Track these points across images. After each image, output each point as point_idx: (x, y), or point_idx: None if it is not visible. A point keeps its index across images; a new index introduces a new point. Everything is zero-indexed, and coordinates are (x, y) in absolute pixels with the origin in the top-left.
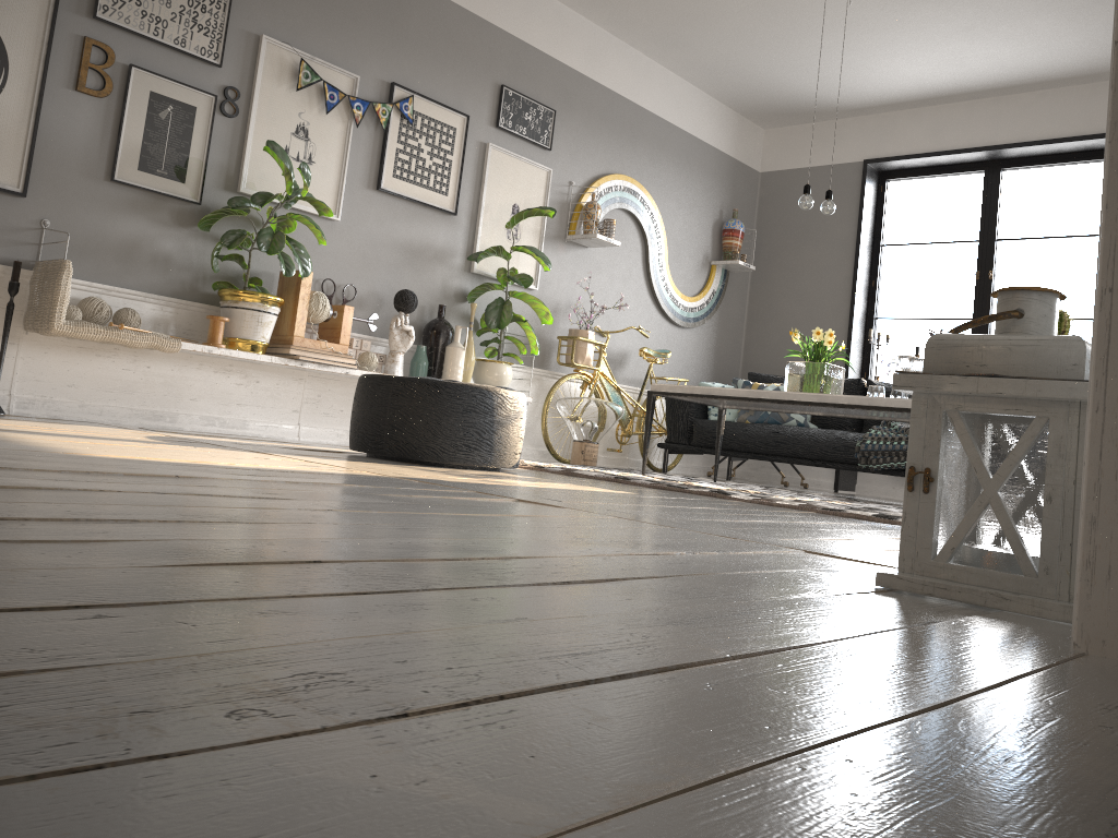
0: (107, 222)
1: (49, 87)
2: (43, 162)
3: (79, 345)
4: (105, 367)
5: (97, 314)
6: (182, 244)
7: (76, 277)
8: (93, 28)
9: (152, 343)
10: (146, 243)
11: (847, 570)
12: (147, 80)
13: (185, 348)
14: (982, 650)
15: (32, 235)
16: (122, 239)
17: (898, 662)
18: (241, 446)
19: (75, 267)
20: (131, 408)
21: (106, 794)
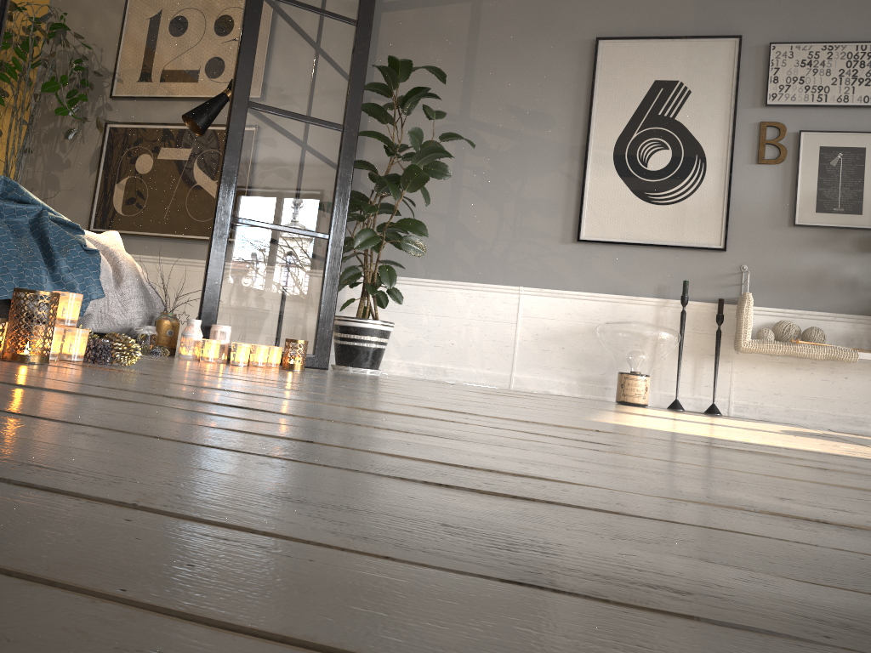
0: (793, 259)
1: (737, 167)
2: (737, 222)
3: (780, 360)
4: (804, 378)
5: (785, 334)
6: (866, 268)
7: (772, 306)
8: (766, 114)
9: (828, 354)
10: (831, 271)
11: None
12: (815, 138)
13: (862, 358)
14: (562, 649)
15: (734, 278)
16: (808, 271)
17: (270, 573)
18: (870, 442)
19: (771, 299)
20: (832, 414)
21: None
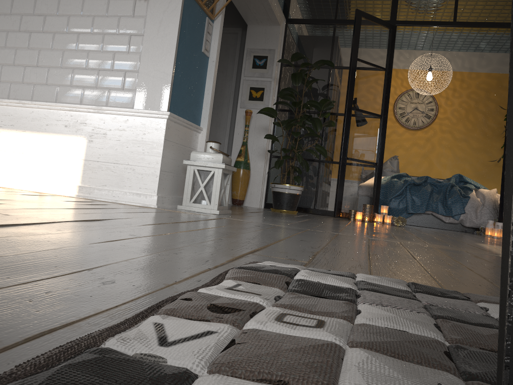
0: None
1: None
2: None
3: None
4: None
5: None
6: None
7: None
8: None
9: None
10: None
11: (241, 216)
12: None
13: None
14: None
15: None
16: None
17: None
18: None
19: None
20: None
21: (247, 209)
